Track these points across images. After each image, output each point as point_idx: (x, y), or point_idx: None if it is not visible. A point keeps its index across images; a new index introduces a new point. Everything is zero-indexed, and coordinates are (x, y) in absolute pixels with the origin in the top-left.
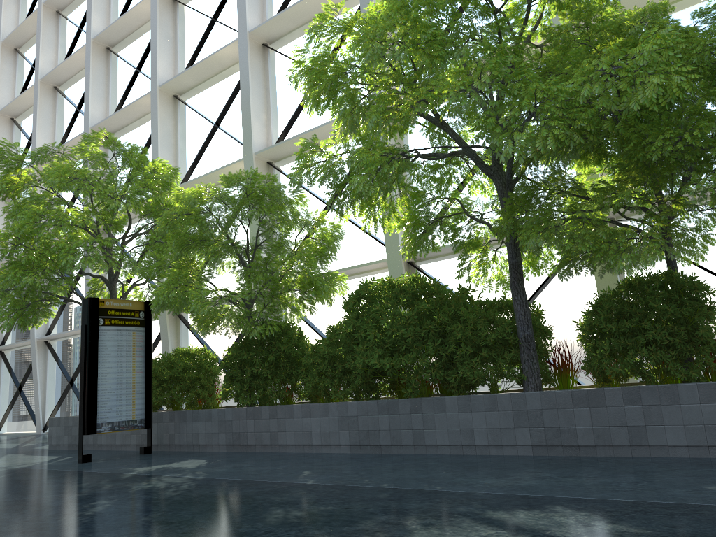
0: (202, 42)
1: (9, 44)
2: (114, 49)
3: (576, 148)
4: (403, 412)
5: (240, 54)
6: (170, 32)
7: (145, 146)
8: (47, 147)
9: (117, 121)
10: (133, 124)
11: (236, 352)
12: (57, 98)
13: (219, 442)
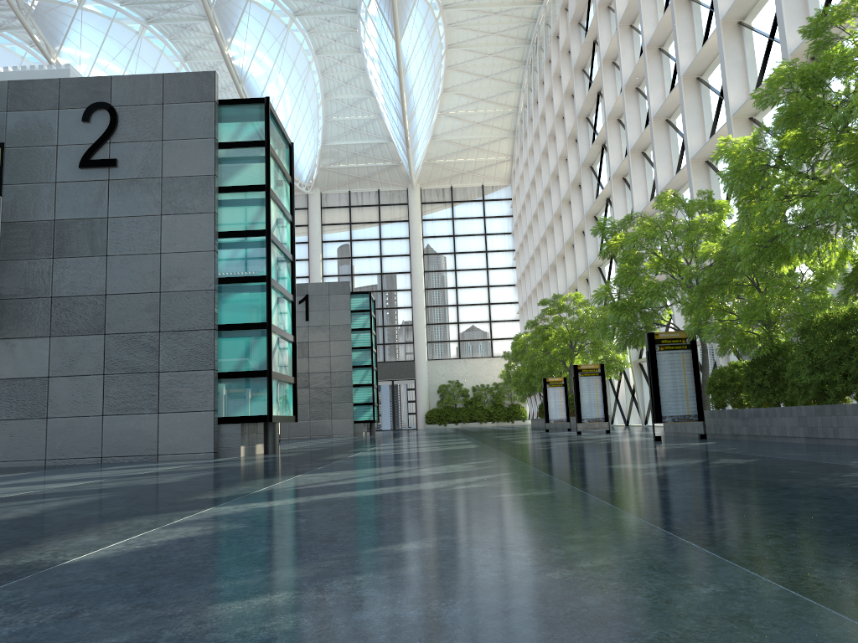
0: (764, 62)
1: (630, 86)
2: (703, 77)
3: (849, 238)
4: (827, 415)
5: None
6: (738, 57)
7: None
8: (627, 217)
9: (710, 149)
10: None
11: (746, 368)
12: (669, 129)
13: (743, 433)
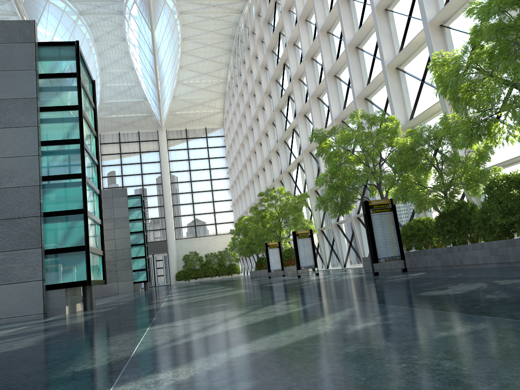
0: (405, 31)
1: (308, 57)
2: (359, 46)
3: None
4: (518, 245)
5: (426, 38)
6: (386, 30)
7: (386, 101)
8: (334, 127)
9: (369, 89)
10: (377, 88)
11: (437, 220)
12: (337, 81)
13: (437, 265)
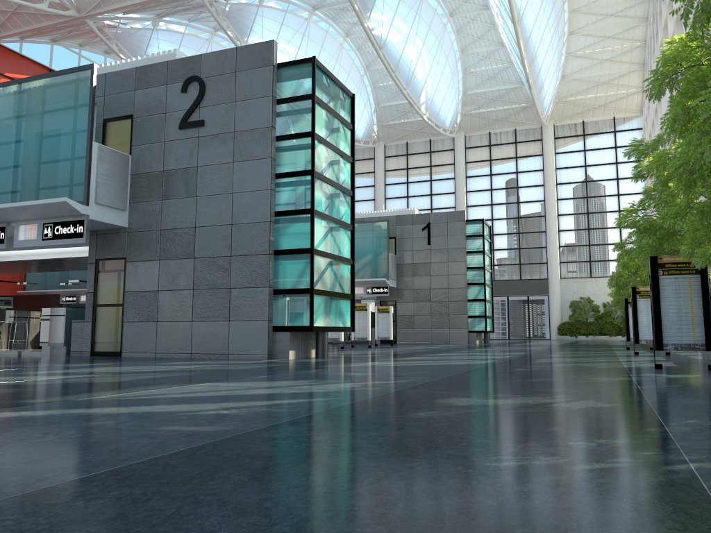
0: None
1: None
2: None
3: None
4: None
5: None
6: None
7: None
8: (657, 137)
9: None
10: None
11: None
12: None
13: None
